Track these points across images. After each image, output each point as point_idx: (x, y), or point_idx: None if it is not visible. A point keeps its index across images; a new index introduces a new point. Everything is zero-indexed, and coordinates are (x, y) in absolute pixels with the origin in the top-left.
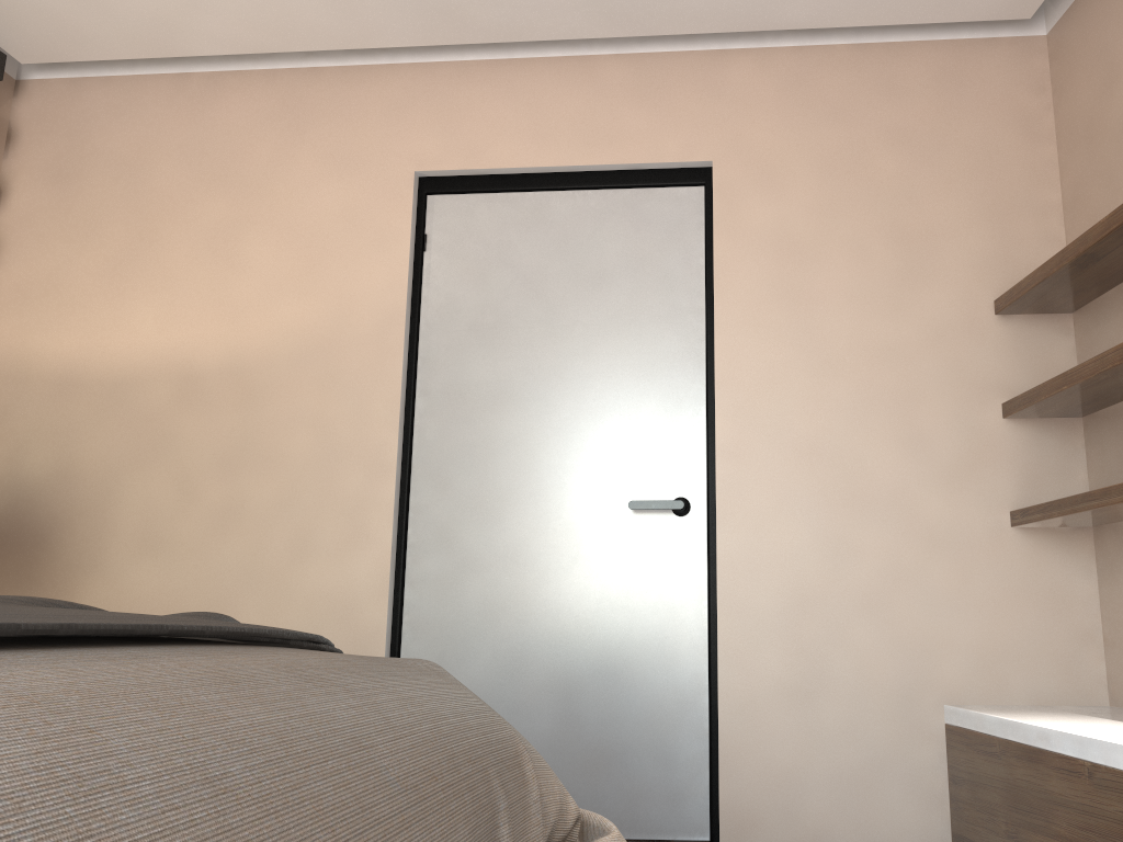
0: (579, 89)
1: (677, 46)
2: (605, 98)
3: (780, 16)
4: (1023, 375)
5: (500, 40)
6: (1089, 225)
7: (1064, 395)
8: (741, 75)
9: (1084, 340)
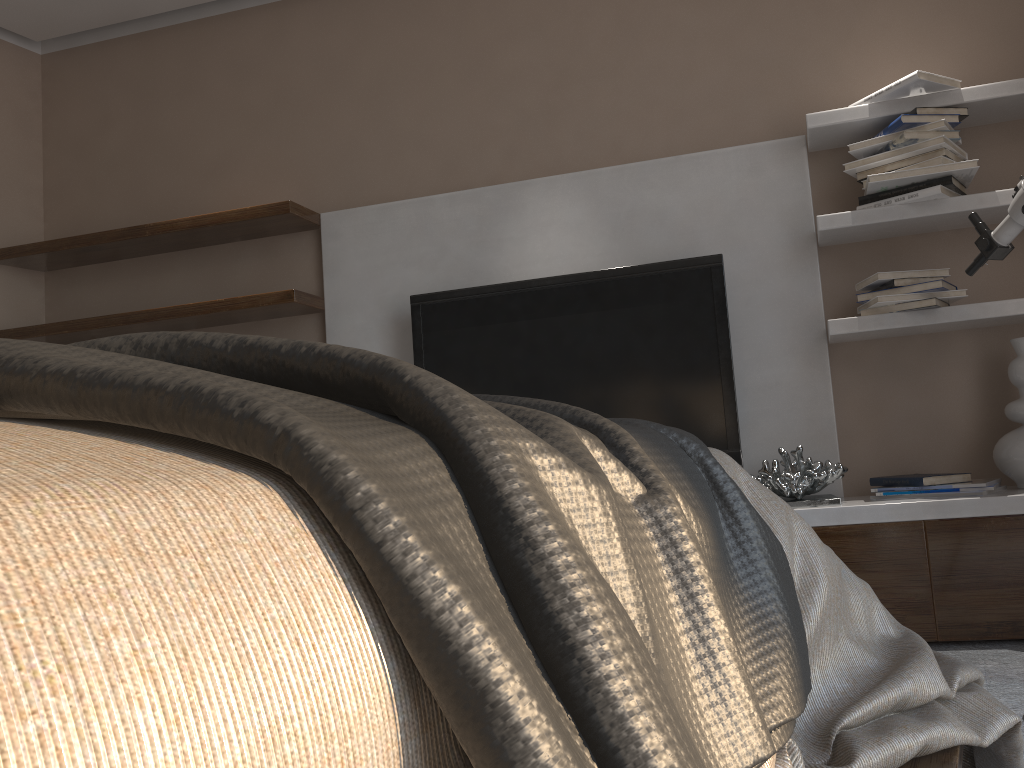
0: None
1: None
2: None
3: None
4: (6, 312)
5: None
6: (71, 214)
7: (59, 336)
8: None
9: (55, 294)
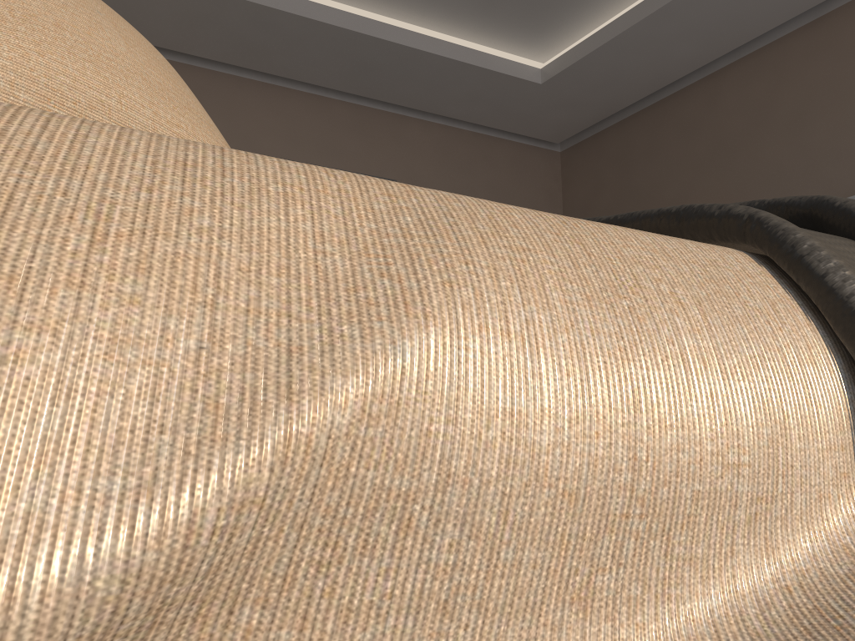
0: (319, 116)
1: (378, 106)
2: (335, 126)
3: (445, 109)
4: None
5: (276, 74)
6: None
7: None
8: (414, 133)
9: None
